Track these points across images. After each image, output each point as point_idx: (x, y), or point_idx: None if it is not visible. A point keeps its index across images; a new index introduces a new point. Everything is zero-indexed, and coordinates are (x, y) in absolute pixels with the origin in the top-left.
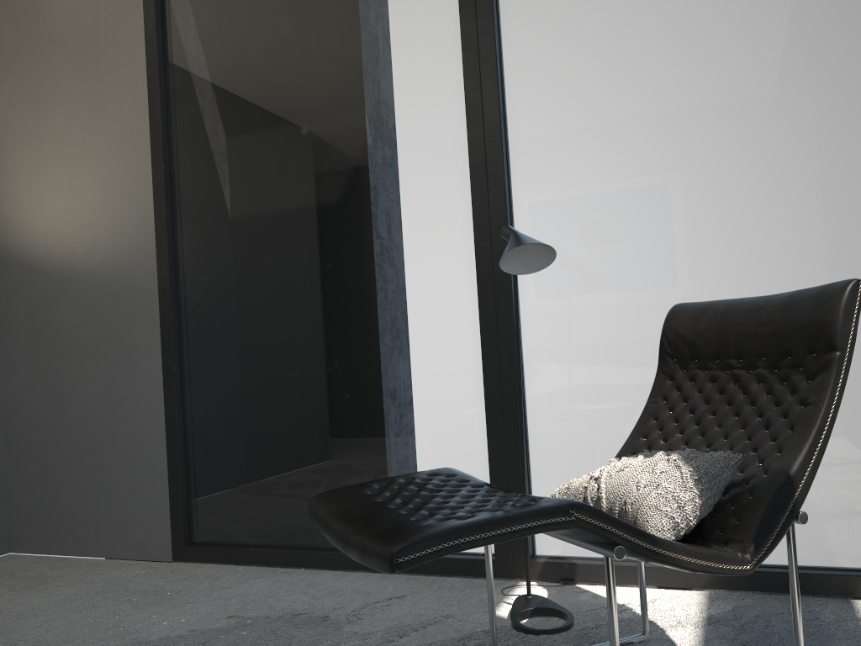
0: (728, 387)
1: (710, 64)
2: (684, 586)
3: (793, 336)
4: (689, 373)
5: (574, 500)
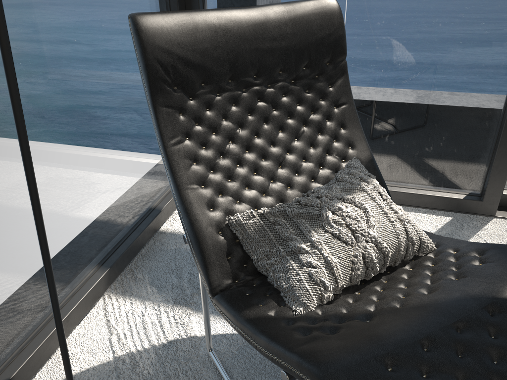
0: (256, 105)
1: None
2: (93, 304)
3: (311, 49)
4: (203, 99)
5: (357, 272)
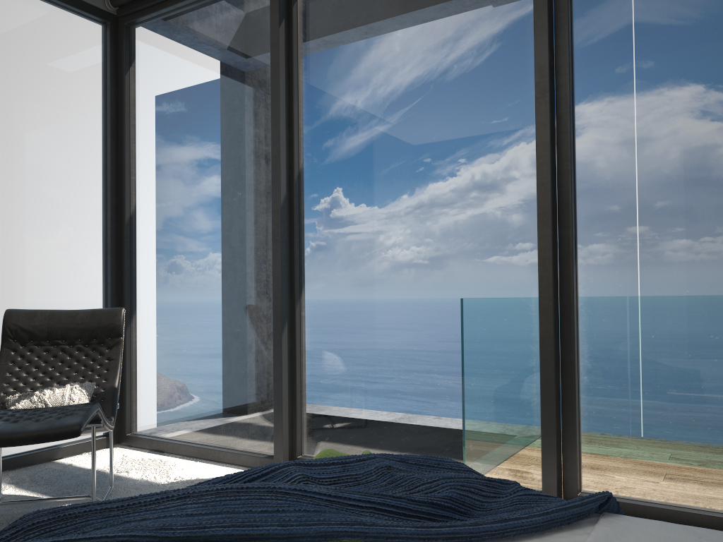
0: (59, 354)
1: (2, 170)
2: None
3: (98, 330)
4: (29, 347)
5: None
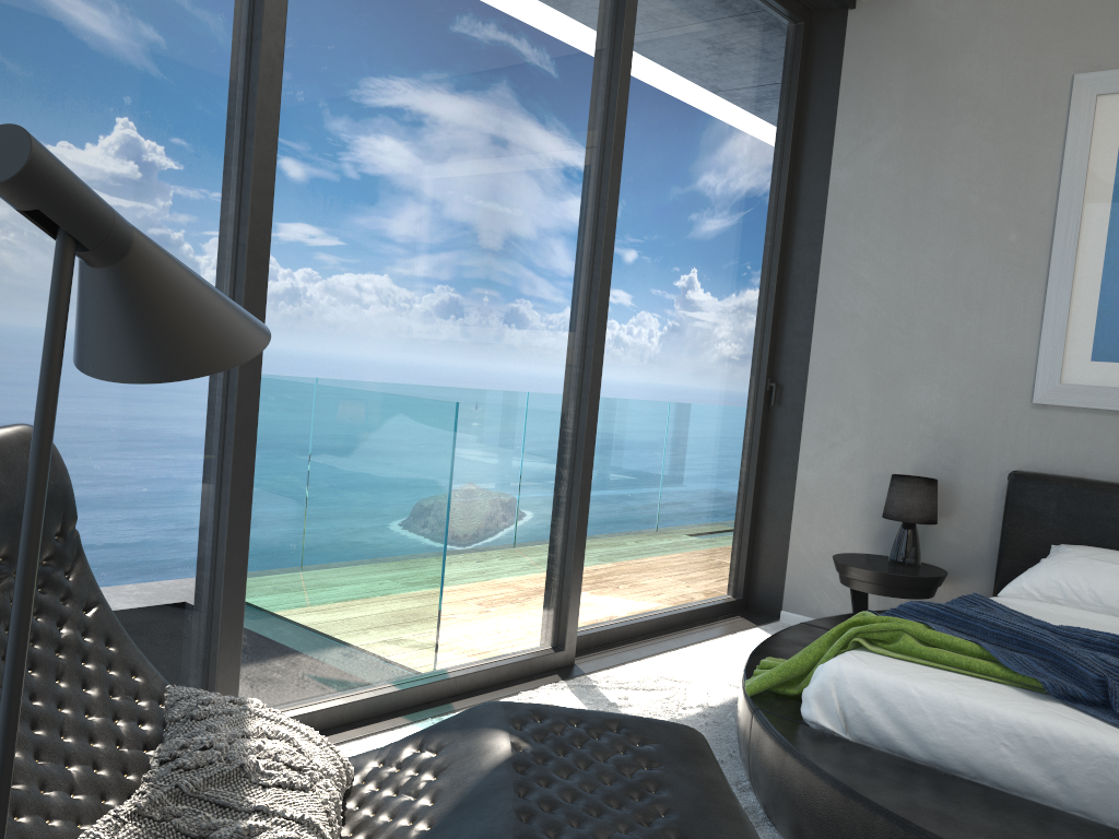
0: None
1: None
2: None
3: None
4: None
5: (336, 826)
